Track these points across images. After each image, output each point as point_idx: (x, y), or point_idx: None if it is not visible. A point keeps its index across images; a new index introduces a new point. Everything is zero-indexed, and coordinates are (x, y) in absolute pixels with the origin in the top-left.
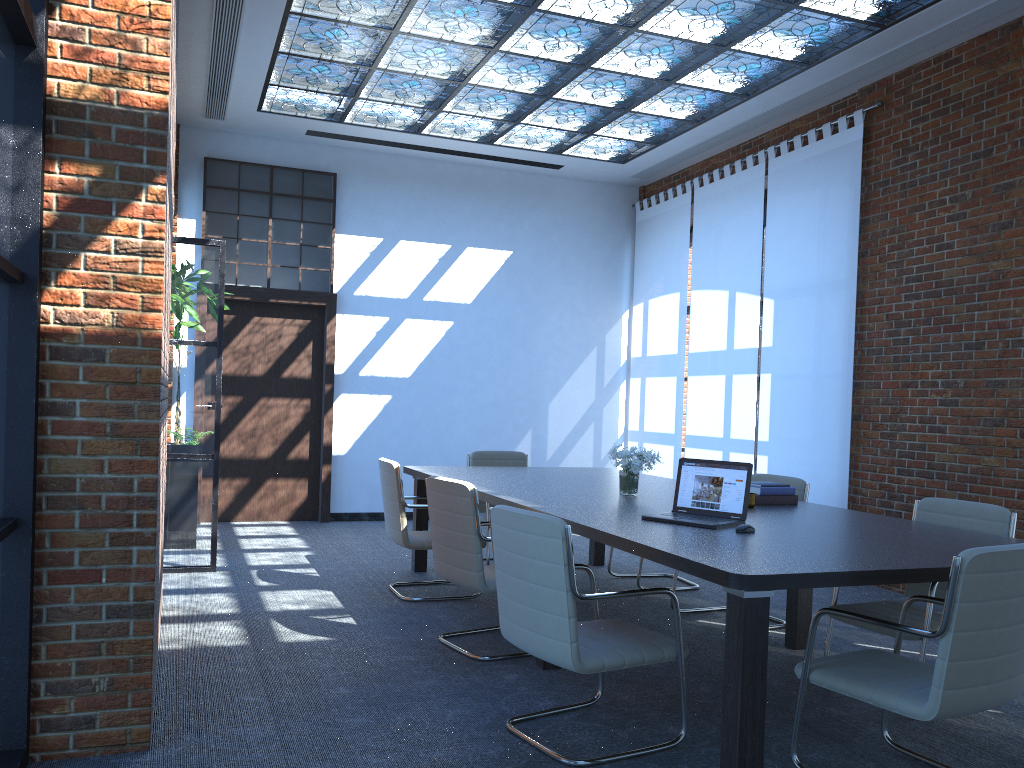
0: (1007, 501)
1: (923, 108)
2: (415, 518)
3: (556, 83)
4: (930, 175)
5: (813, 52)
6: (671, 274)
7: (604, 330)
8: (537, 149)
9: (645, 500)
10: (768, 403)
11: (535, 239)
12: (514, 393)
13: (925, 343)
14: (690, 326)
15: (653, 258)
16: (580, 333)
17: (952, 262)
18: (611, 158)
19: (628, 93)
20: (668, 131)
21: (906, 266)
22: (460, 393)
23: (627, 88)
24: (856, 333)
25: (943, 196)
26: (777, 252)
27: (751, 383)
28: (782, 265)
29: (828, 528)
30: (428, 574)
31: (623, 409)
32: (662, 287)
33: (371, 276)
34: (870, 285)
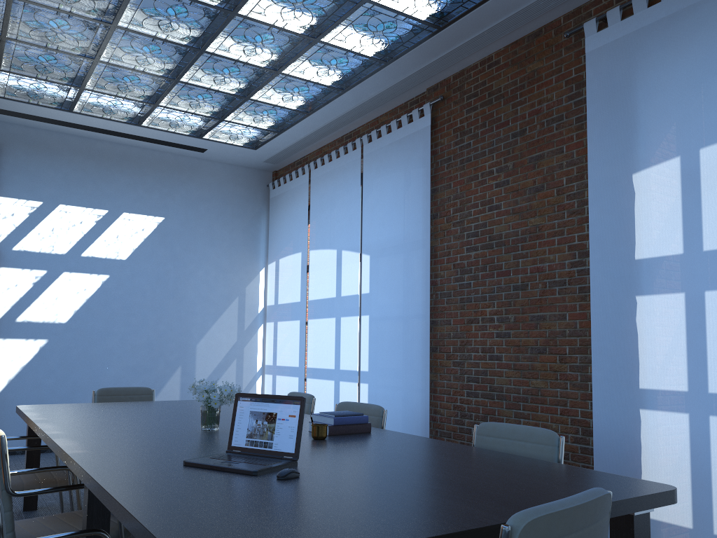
0: (552, 417)
1: (474, 100)
2: (26, 457)
3: (180, 66)
4: (481, 152)
5: (388, 50)
6: (295, 238)
7: (244, 283)
8: (181, 132)
9: (220, 436)
10: (367, 339)
11: (185, 208)
12: (165, 336)
13: (483, 286)
14: (309, 279)
15: (282, 226)
16: (224, 286)
17: (500, 220)
18: (244, 144)
19: (244, 81)
20: (285, 120)
21: (466, 224)
22: (115, 336)
23: (242, 75)
24: (431, 280)
25: (491, 168)
26: (371, 217)
27: (354, 323)
28: (375, 227)
29: (385, 464)
30: (36, 513)
31: (261, 348)
32: (289, 248)
33: (30, 234)
34: (440, 241)
